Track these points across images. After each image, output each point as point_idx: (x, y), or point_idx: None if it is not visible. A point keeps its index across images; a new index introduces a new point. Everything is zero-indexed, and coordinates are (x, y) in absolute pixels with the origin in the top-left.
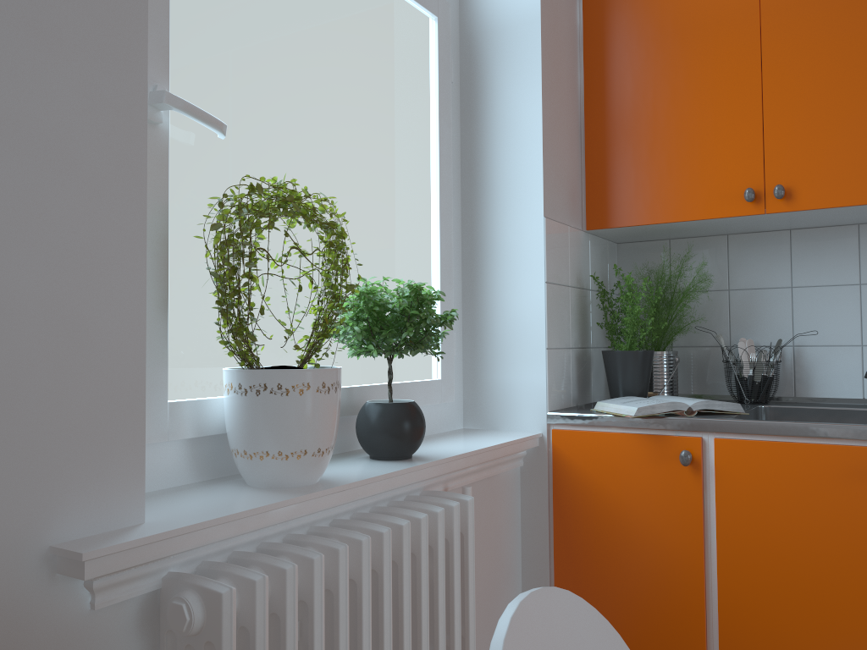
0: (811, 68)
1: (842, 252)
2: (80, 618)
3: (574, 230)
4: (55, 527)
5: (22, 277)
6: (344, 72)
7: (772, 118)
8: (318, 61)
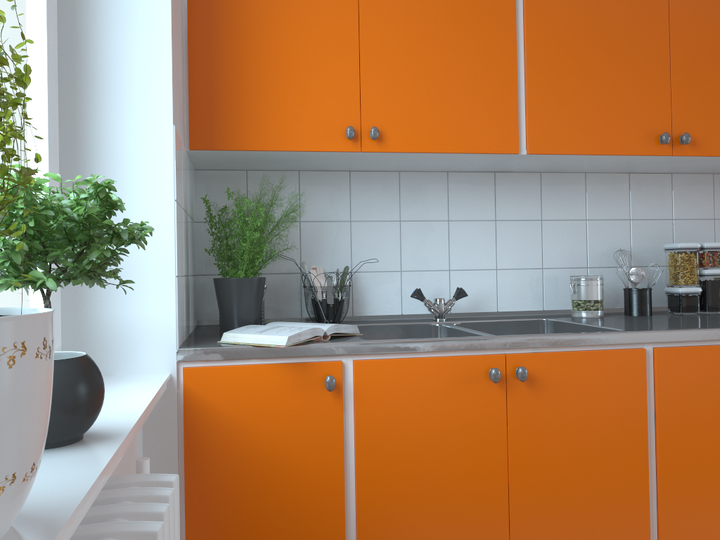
0: (398, 28)
1: (388, 194)
2: None
3: (184, 147)
4: None
5: None
6: None
7: (367, 66)
8: None
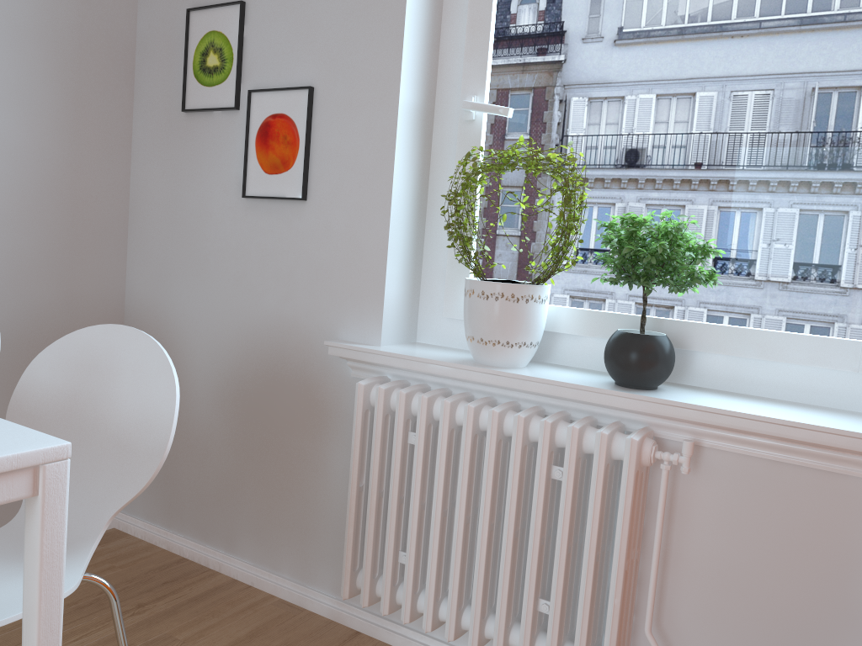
0: None
1: None
2: (348, 377)
3: None
4: (342, 332)
5: (336, 220)
6: (693, 1)
7: None
8: (652, 7)
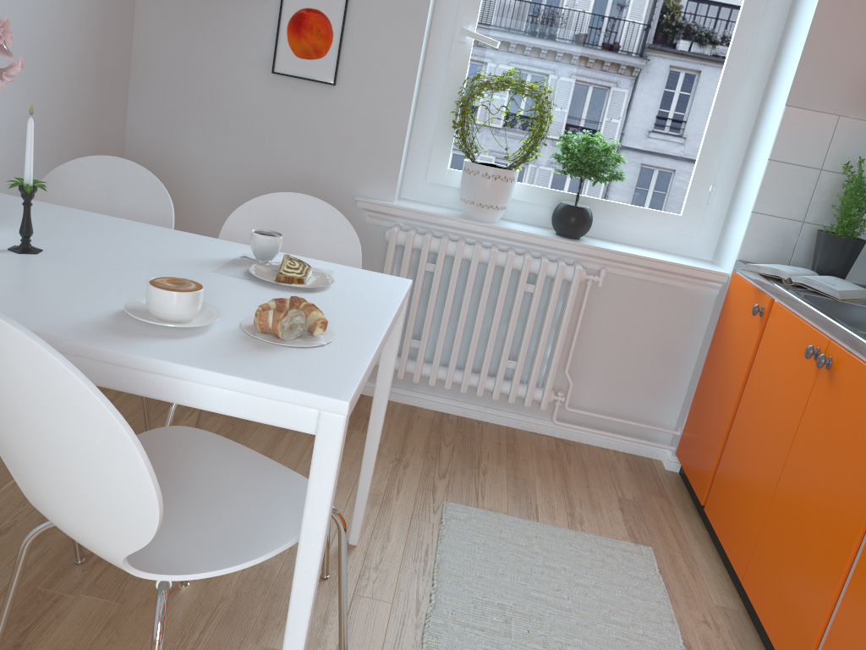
0: None
1: None
2: (364, 223)
3: (852, 121)
4: (361, 190)
5: (362, 105)
6: None
7: None
8: None
